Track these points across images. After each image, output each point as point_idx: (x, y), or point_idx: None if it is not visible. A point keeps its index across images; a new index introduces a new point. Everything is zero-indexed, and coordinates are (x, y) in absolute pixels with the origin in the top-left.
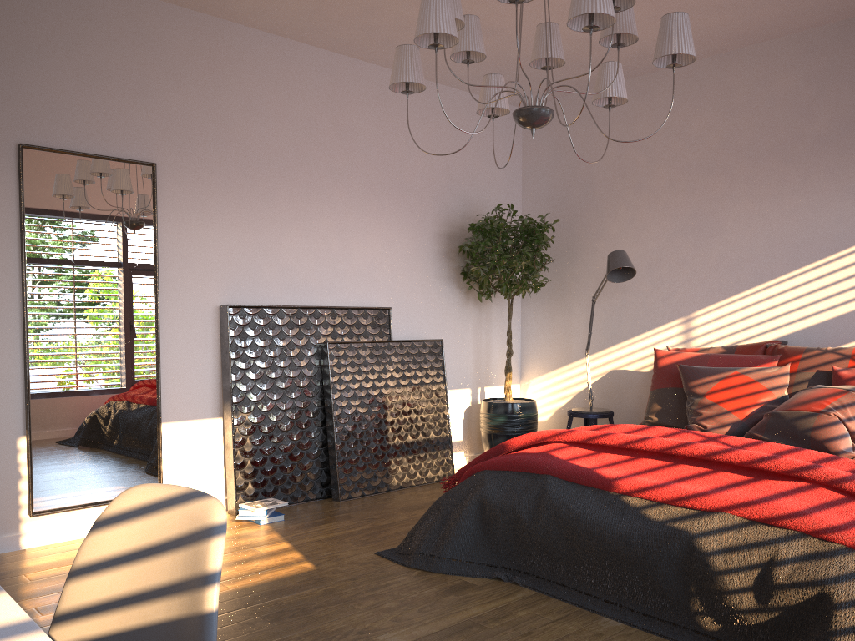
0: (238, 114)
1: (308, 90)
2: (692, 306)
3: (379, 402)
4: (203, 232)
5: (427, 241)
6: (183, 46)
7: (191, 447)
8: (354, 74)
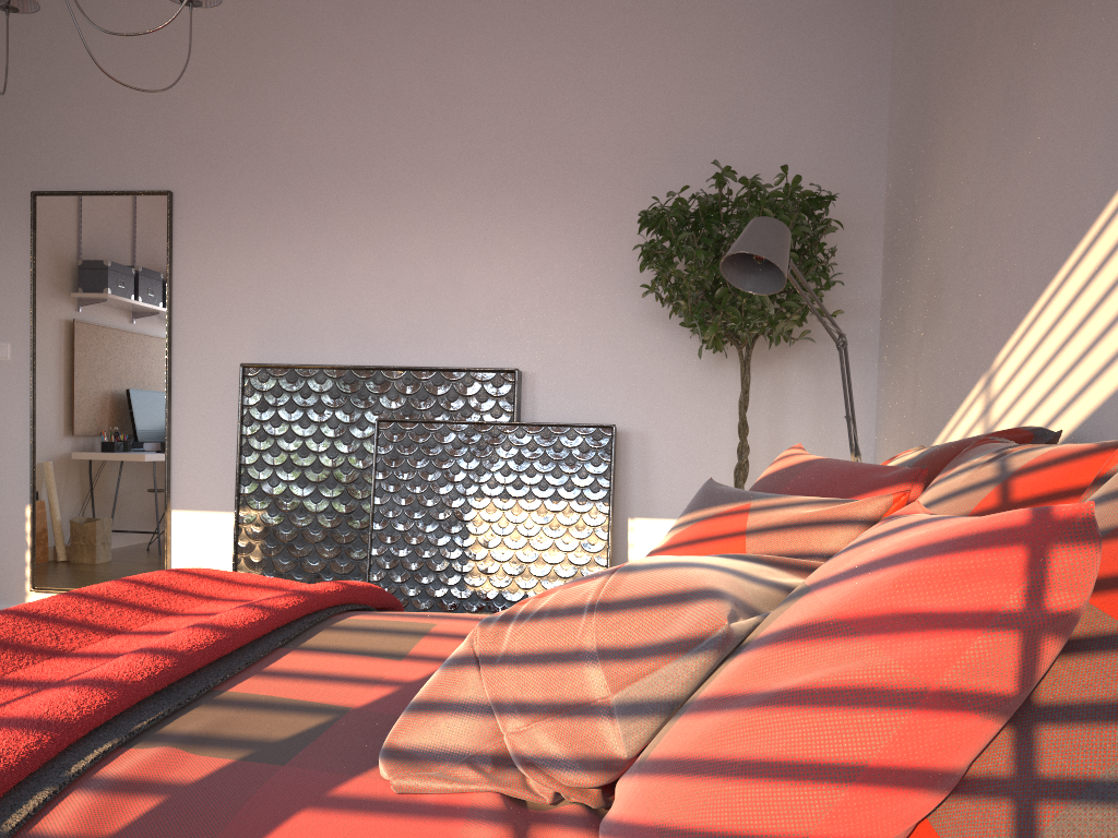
0: (282, 108)
1: (392, 49)
2: (994, 343)
3: (461, 520)
4: (230, 270)
5: (624, 255)
6: (210, 37)
7: (208, 546)
8: (475, 4)
